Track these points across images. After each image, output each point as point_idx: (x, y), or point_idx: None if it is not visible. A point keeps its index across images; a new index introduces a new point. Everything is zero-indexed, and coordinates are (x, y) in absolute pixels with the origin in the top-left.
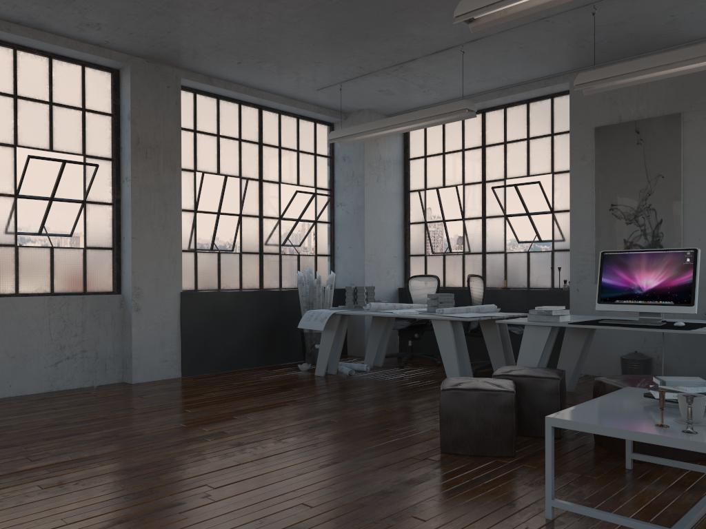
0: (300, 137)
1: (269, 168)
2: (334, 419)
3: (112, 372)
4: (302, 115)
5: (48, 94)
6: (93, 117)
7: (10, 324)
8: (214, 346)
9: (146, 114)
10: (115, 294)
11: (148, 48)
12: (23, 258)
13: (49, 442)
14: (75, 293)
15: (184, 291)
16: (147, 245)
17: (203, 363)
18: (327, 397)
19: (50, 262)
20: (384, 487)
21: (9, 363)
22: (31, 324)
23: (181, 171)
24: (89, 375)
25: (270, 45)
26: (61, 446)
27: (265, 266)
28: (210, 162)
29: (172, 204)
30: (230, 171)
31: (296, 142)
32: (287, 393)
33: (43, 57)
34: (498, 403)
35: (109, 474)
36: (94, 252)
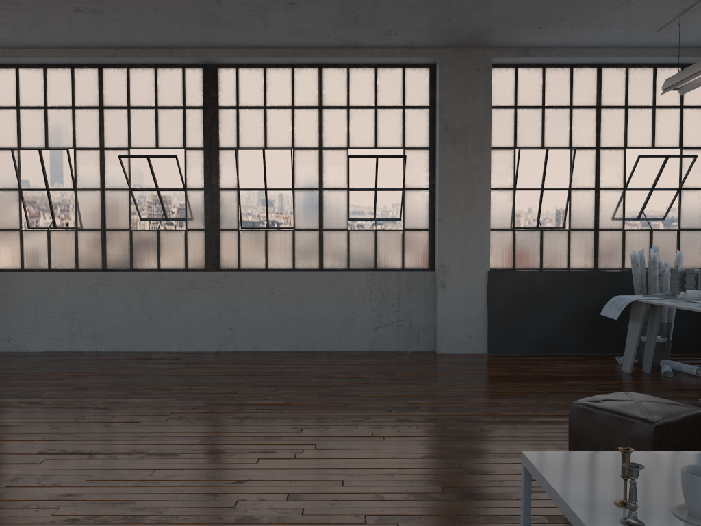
0: (658, 90)
1: (609, 133)
2: (535, 418)
3: (424, 341)
4: (660, 63)
5: (373, 100)
6: (411, 112)
7: (341, 293)
8: (524, 326)
9: (454, 101)
10: (429, 271)
11: (447, 38)
12: (353, 240)
13: (295, 388)
14: (393, 270)
15: (499, 270)
16: (453, 226)
17: (511, 342)
18: (581, 396)
19: (374, 243)
20: (434, 491)
21: (340, 324)
22: (356, 294)
23: (499, 150)
24: (404, 342)
25: (552, 1)
26: (295, 393)
27: (601, 243)
28: (533, 136)
29: (480, 184)
30: (557, 142)
31: (650, 97)
32: (550, 384)
33: (369, 69)
34: (631, 434)
35: (279, 419)
36: (411, 233)
